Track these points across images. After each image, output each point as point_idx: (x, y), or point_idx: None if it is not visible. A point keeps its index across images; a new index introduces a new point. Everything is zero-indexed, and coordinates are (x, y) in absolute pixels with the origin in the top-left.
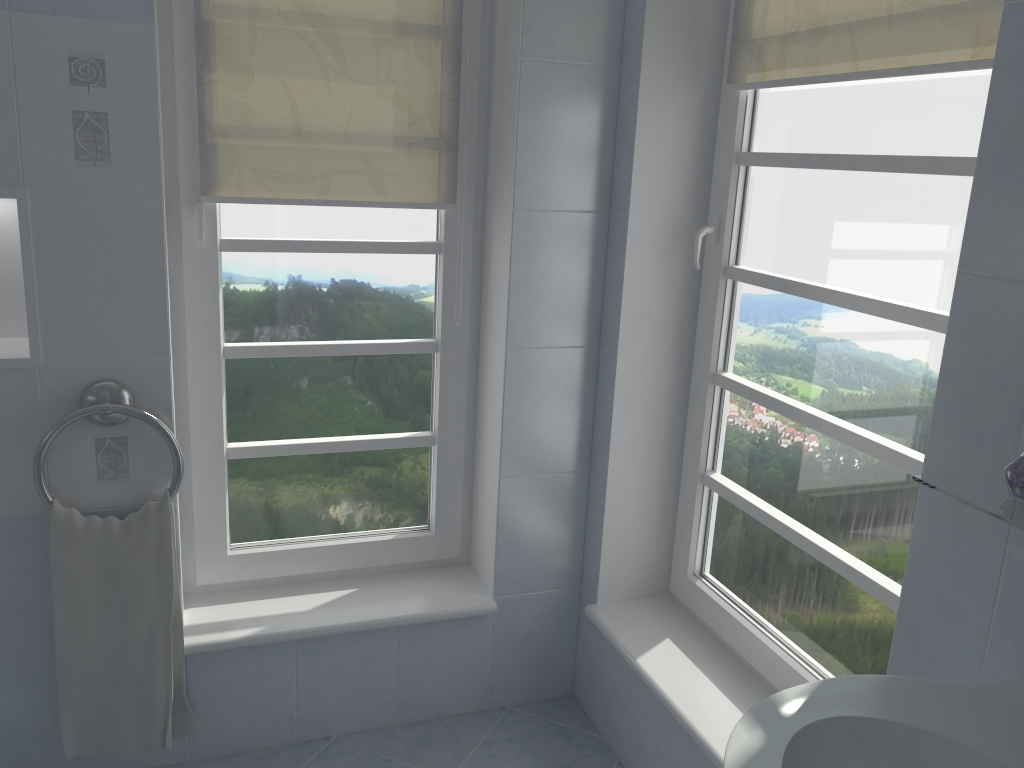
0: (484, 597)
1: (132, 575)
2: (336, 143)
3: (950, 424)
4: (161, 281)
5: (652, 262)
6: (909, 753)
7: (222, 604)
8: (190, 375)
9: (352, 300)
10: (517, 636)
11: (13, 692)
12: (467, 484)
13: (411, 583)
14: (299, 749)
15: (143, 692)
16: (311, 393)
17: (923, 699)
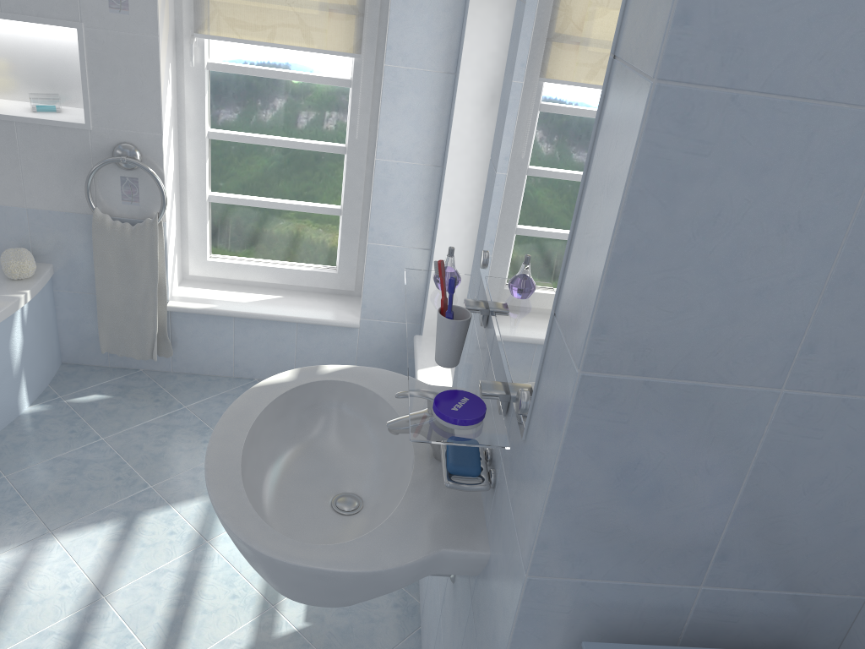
0: (354, 317)
1: (135, 258)
2: (280, 5)
3: (477, 248)
4: (157, 87)
5: (474, 114)
6: (374, 406)
7: (200, 288)
8: (187, 146)
9: (290, 112)
10: (375, 346)
11: (78, 311)
12: (363, 245)
13: (316, 300)
14: (233, 381)
15: (141, 326)
16: (262, 169)
17: (397, 385)
